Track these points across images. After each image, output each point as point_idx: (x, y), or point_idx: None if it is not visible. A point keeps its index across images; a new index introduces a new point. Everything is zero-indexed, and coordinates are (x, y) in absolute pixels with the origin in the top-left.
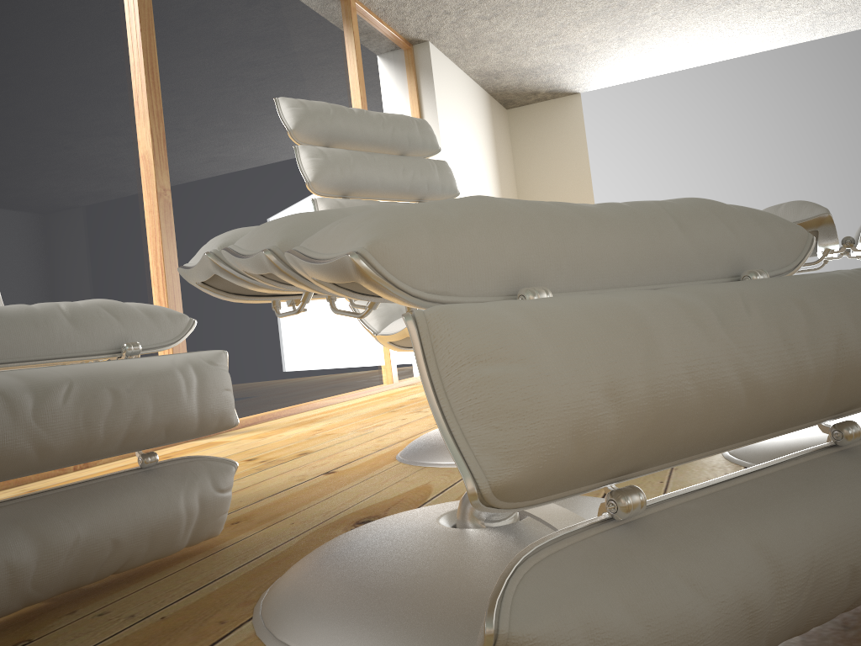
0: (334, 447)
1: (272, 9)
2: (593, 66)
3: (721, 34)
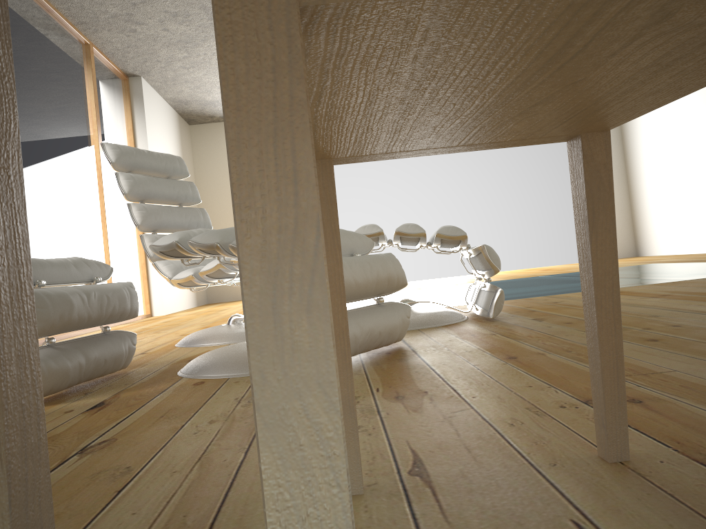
0: None
1: (42, 53)
2: None
3: None
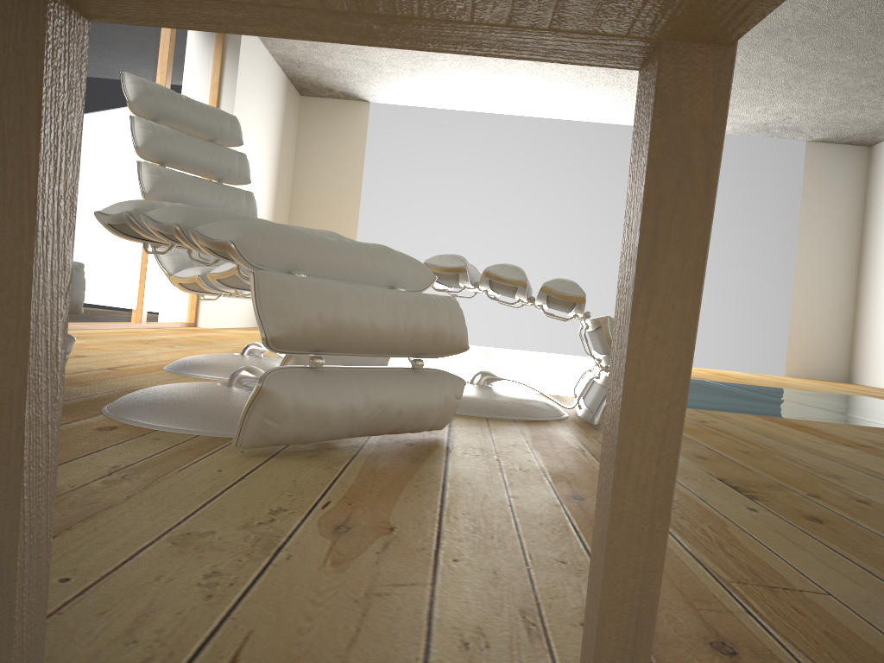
0: (105, 356)
1: None
2: (385, 83)
3: (493, 92)
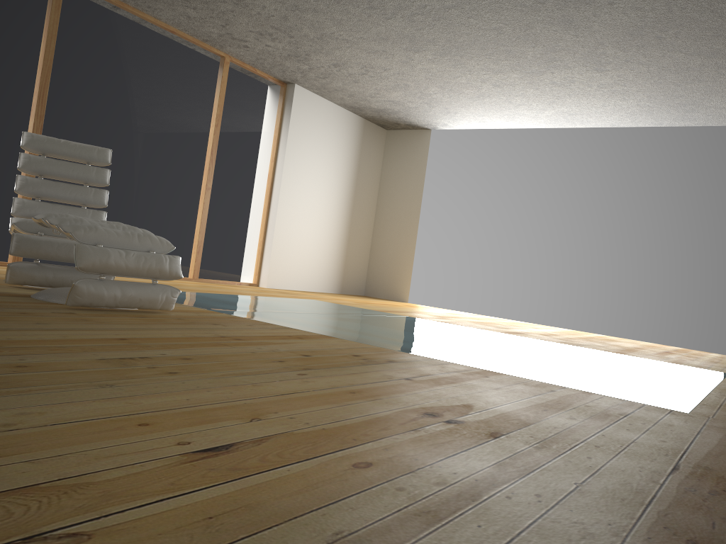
0: None
1: (148, 64)
2: (423, 115)
3: (498, 112)
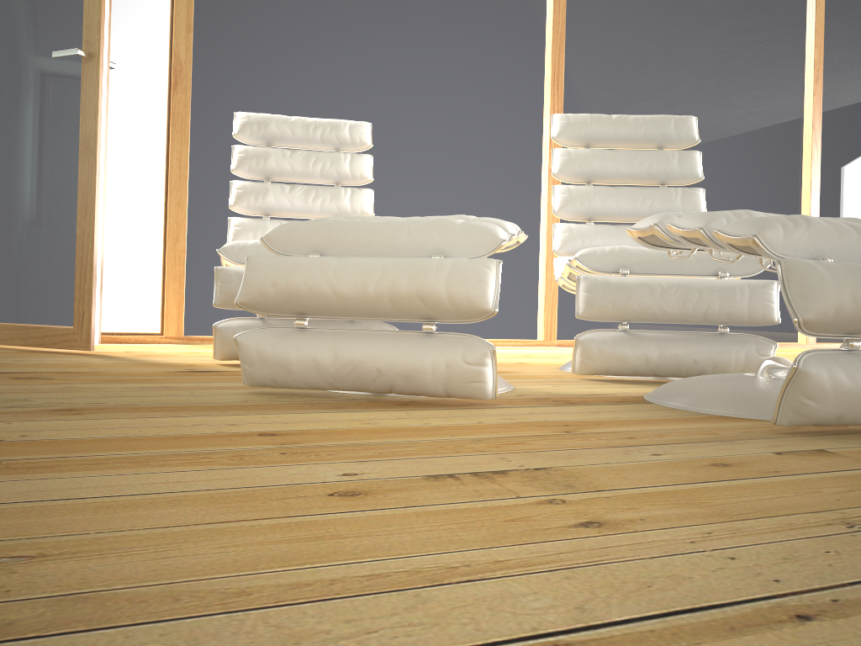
0: None
1: None
2: None
3: None
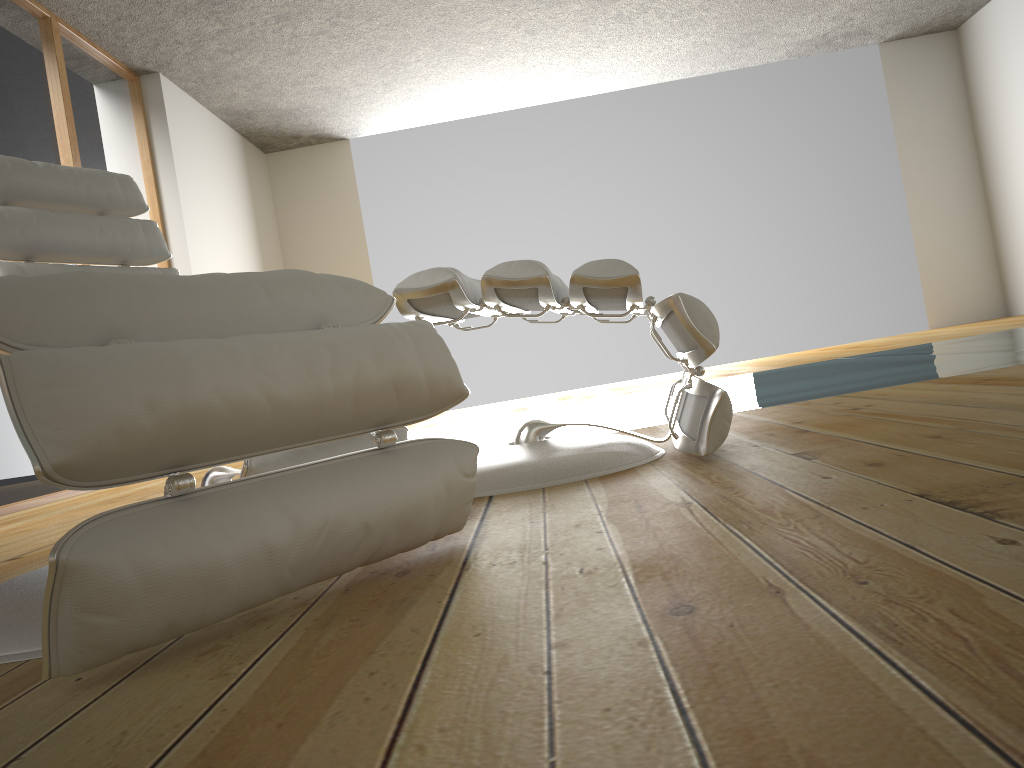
0: (27, 539)
1: None
2: (359, 110)
3: (490, 85)
